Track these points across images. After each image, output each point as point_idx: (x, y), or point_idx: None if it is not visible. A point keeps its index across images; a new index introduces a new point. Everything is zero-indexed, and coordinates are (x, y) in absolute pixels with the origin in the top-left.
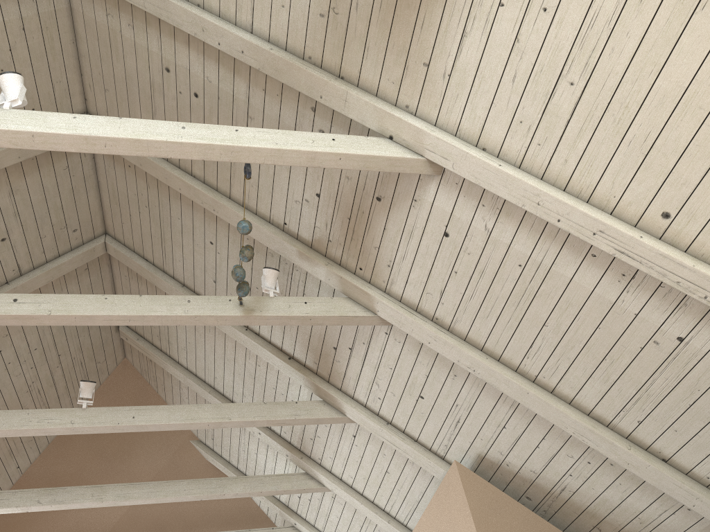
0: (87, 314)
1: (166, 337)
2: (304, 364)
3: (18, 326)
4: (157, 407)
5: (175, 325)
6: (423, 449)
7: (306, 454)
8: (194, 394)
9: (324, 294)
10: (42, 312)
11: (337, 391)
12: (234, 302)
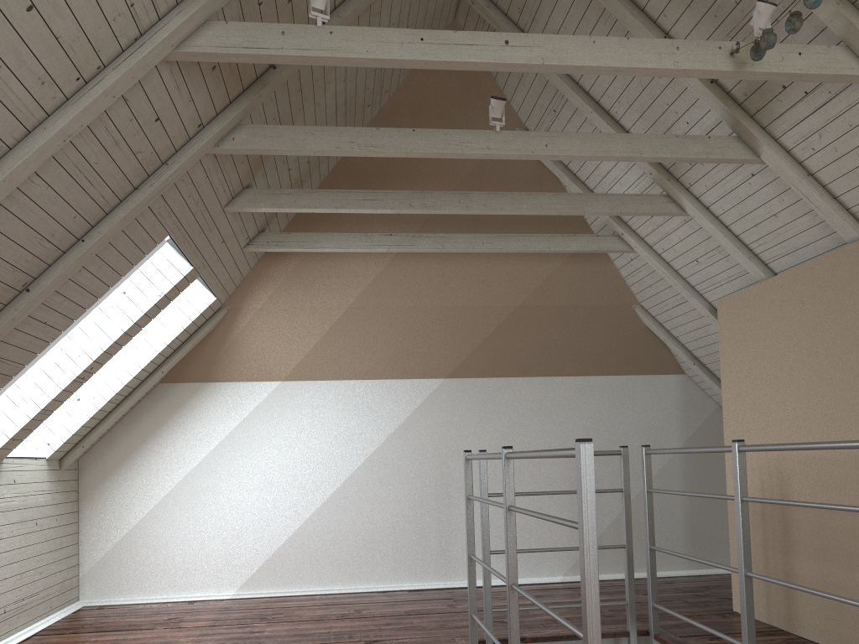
0: (578, 64)
1: (531, 12)
2: (728, 91)
3: (389, 2)
4: (568, 135)
5: (553, 4)
6: (840, 208)
7: (674, 176)
8: (543, 82)
9: (807, 28)
10: (535, 60)
11: (759, 130)
12: (723, 51)
